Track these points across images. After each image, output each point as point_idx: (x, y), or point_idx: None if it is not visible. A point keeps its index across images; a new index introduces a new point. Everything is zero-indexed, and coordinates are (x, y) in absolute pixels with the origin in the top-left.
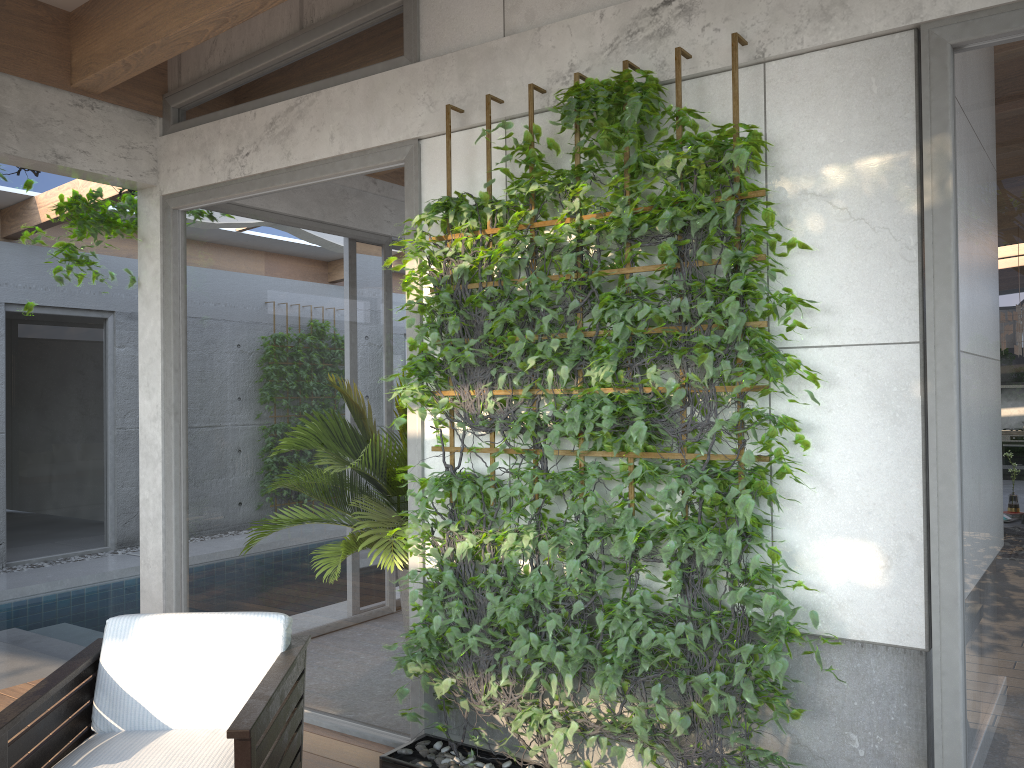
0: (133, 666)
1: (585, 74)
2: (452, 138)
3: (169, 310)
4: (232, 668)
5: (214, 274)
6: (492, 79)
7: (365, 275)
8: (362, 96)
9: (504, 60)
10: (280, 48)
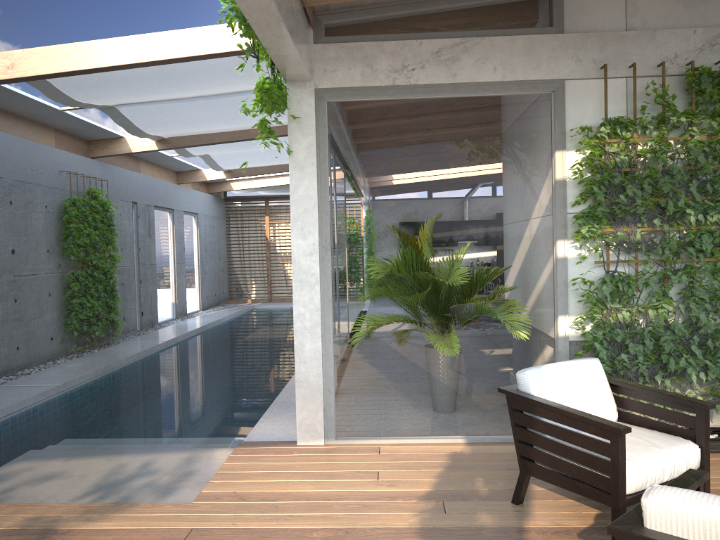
0: (555, 396)
1: (684, 61)
2: (588, 82)
3: (324, 174)
4: (596, 389)
5: (368, 150)
6: (623, 53)
7: (515, 159)
8: (521, 46)
9: (631, 44)
10: (443, 2)
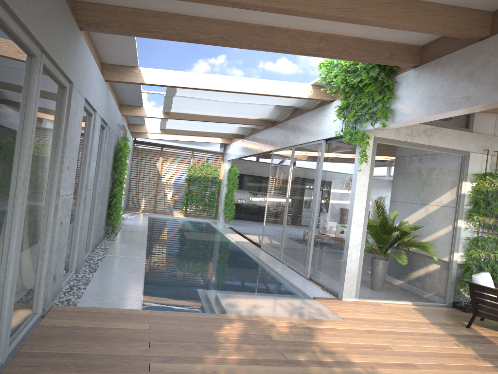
0: (486, 286)
1: None
2: (477, 154)
3: (371, 175)
4: (492, 285)
5: (390, 167)
6: (492, 145)
7: (446, 181)
8: (457, 135)
9: (495, 142)
10: None
